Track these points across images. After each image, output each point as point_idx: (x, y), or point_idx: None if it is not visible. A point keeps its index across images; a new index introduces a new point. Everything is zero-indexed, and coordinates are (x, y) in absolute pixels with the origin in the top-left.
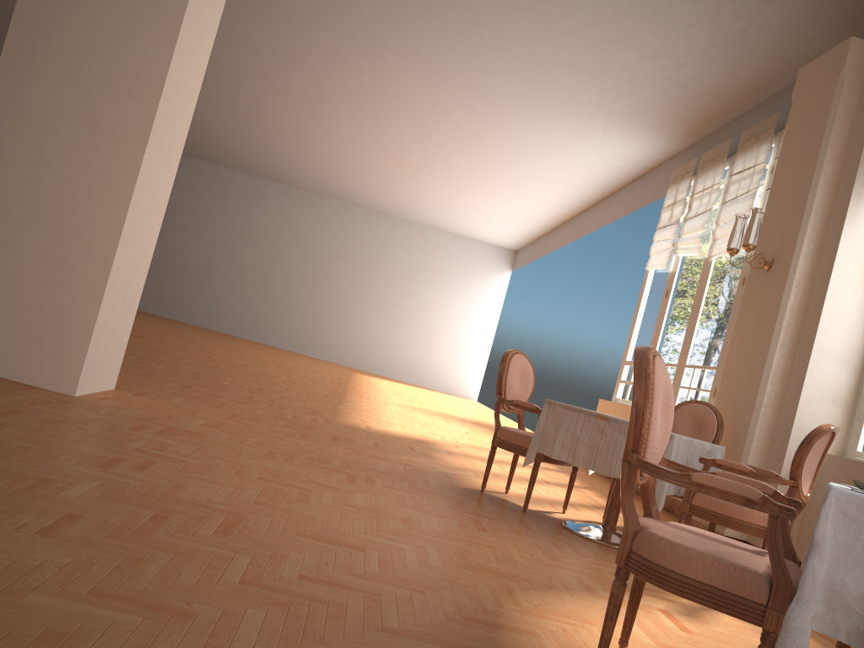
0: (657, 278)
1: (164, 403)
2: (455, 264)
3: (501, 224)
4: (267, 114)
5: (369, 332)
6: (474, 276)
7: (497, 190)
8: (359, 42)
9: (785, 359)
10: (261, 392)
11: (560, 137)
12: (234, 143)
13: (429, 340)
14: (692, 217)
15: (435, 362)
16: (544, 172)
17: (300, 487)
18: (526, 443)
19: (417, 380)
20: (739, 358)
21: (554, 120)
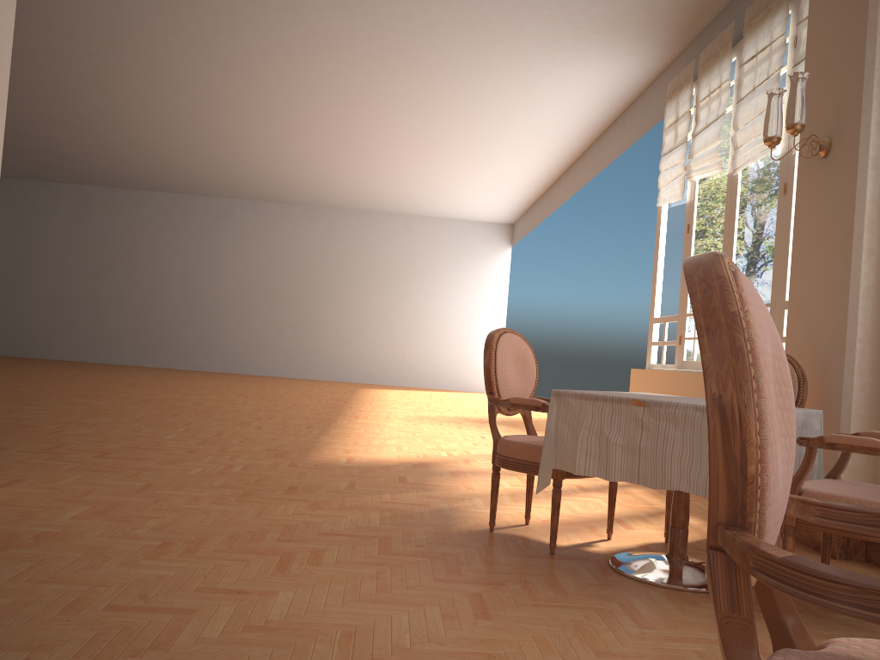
0: (673, 213)
1: (41, 490)
2: (449, 251)
3: (489, 197)
4: (202, 120)
5: (370, 342)
6: (472, 260)
7: (474, 157)
8: (268, 2)
9: (877, 271)
10: (216, 440)
11: (529, 75)
12: (181, 164)
13: (437, 338)
14: (702, 129)
15: (448, 360)
16: (521, 124)
17: (179, 607)
18: (538, 456)
19: (431, 383)
20: (808, 282)
21: (518, 53)
